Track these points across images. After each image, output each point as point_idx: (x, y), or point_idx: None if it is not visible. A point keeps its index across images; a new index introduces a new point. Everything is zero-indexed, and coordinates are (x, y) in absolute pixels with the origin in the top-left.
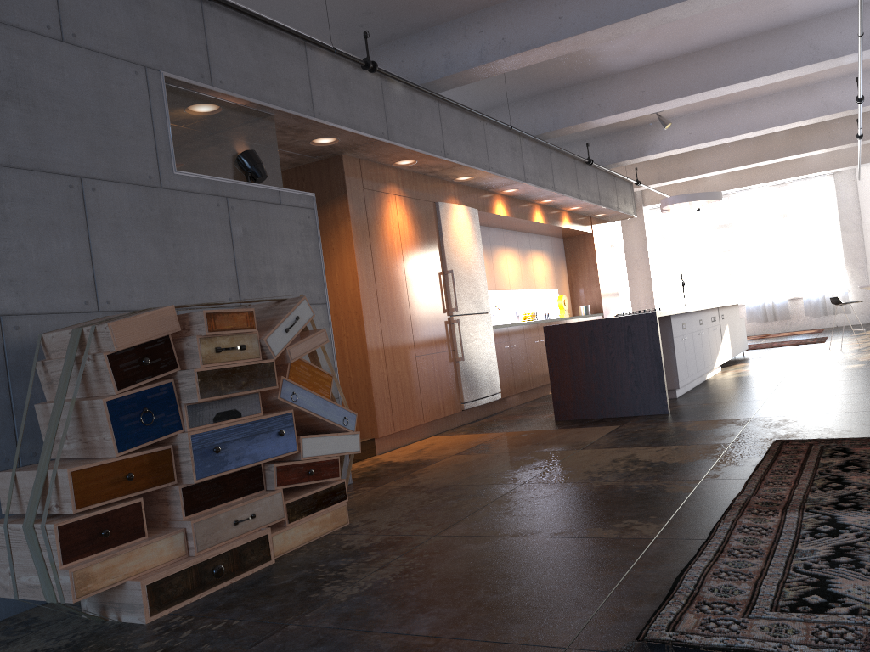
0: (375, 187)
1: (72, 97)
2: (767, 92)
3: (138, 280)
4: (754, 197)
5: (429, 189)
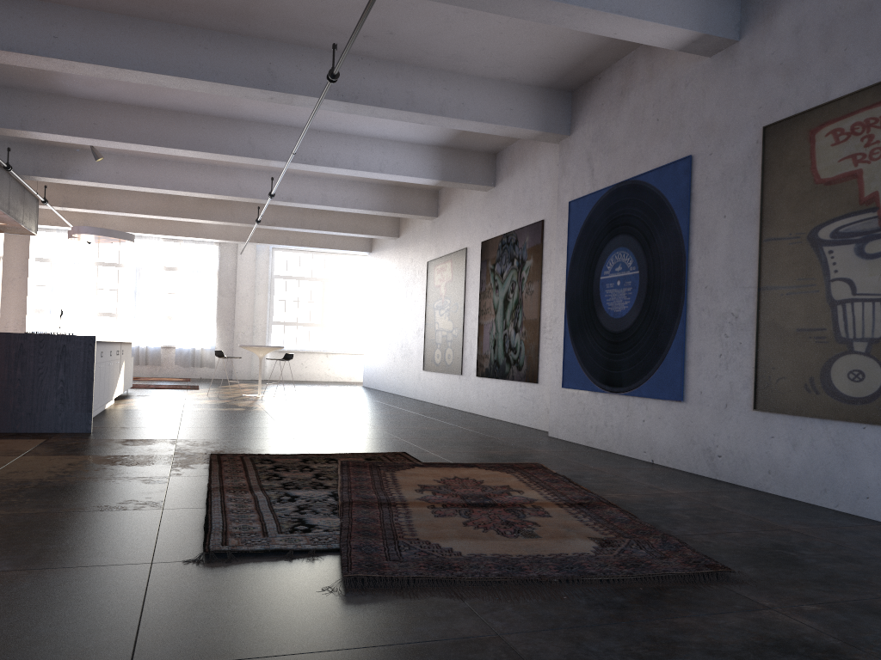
0: None
1: None
2: (196, 161)
3: None
4: (146, 244)
5: None
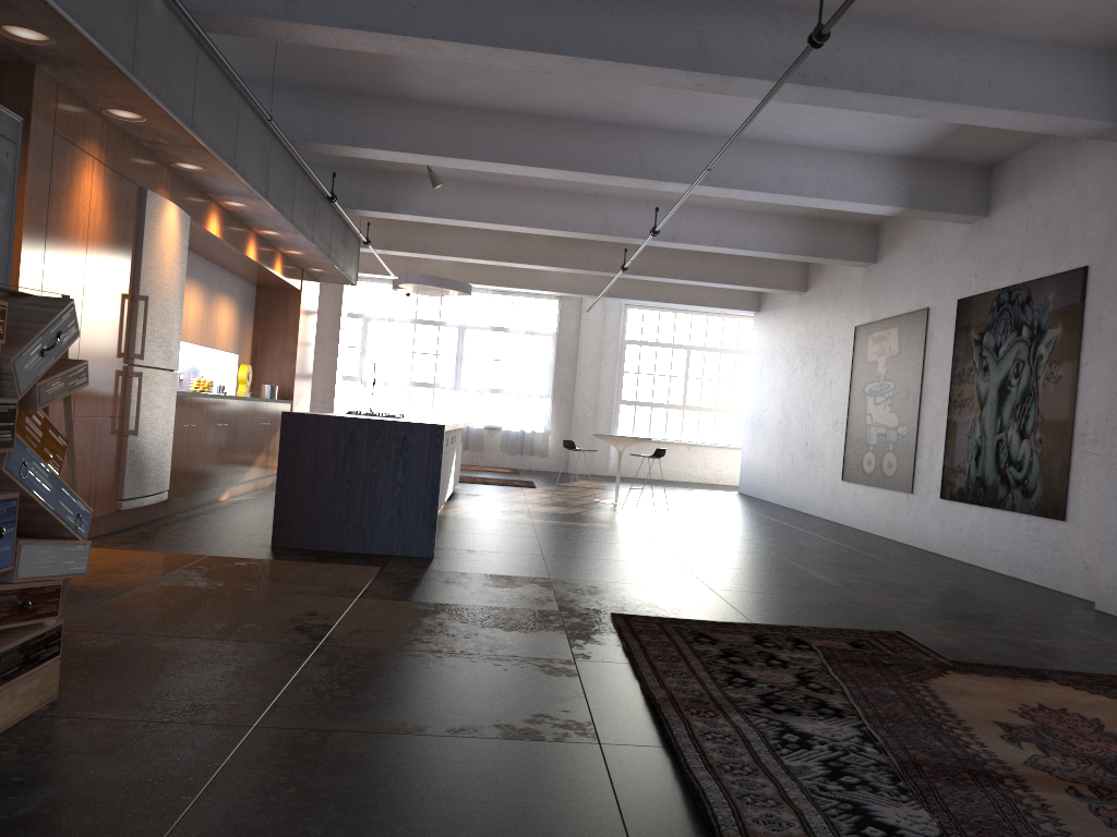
0: (70, 135)
1: None
2: (553, 188)
3: None
4: (471, 298)
5: (138, 166)
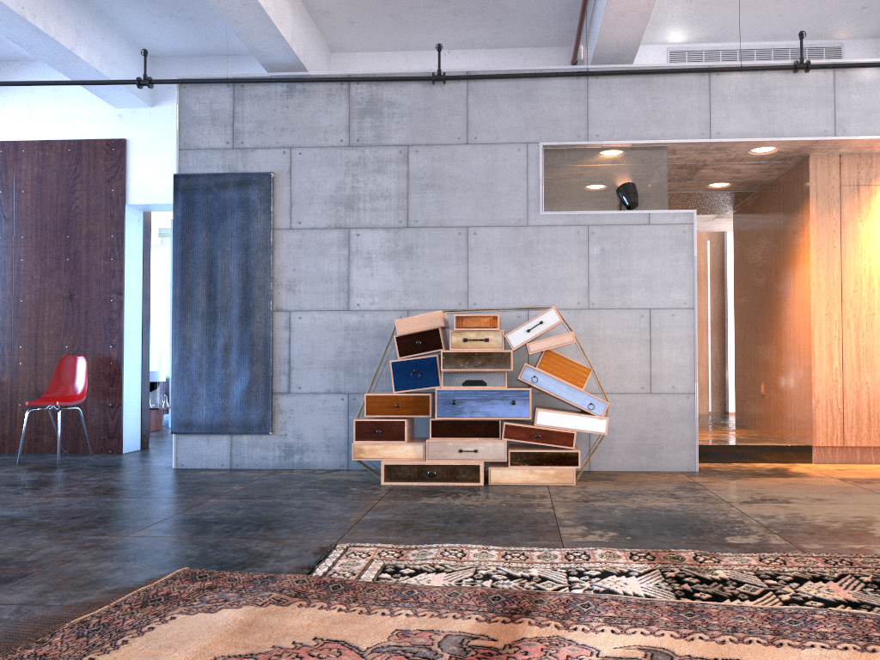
0: (863, 181)
1: (468, 177)
2: None
3: (499, 290)
4: None
5: None
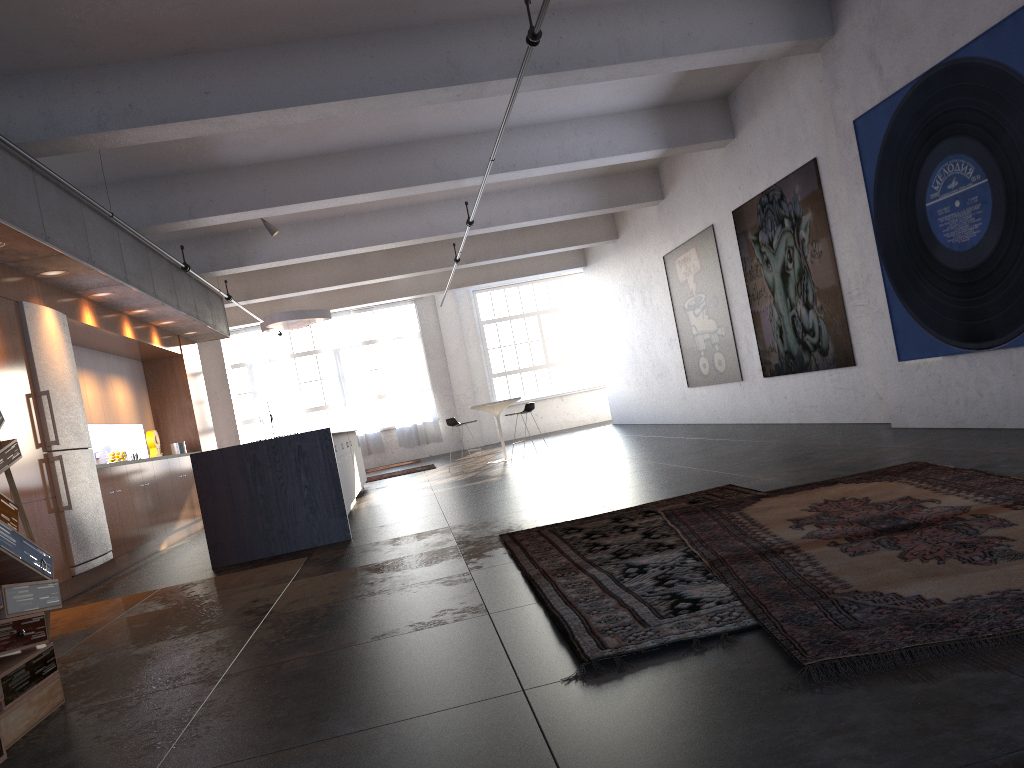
0: None
1: None
2: (376, 208)
3: None
4: (337, 322)
5: (9, 284)
